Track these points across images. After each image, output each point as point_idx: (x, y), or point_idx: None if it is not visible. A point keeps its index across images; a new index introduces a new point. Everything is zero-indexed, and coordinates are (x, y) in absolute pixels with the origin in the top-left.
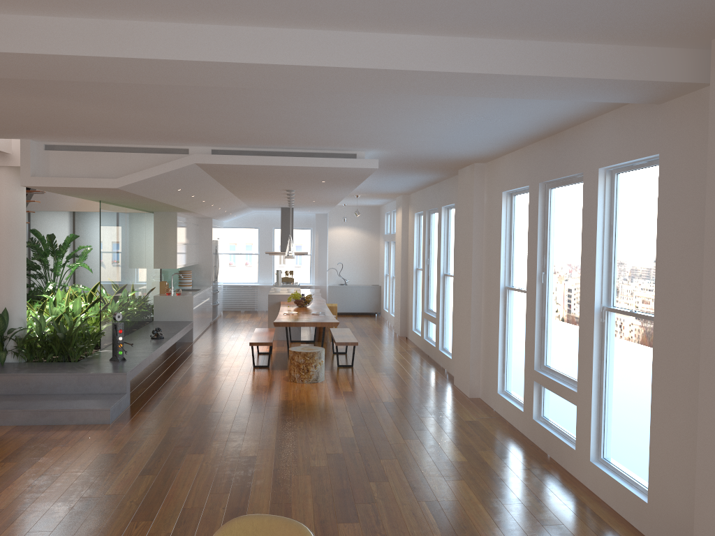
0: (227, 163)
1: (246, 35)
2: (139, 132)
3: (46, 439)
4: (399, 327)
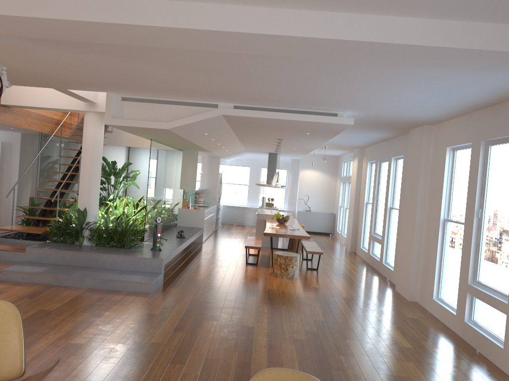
0: (244, 115)
1: (287, 15)
2: (187, 90)
3: (108, 299)
4: (349, 245)
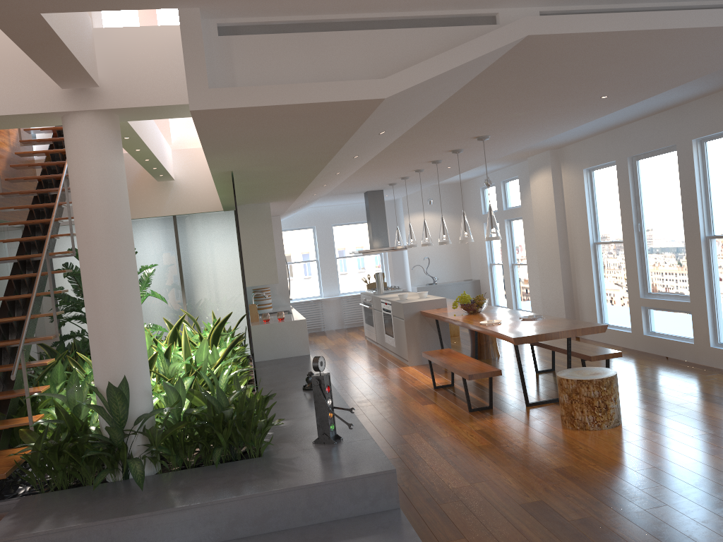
0: (586, 31)
1: None
2: None
3: None
4: None
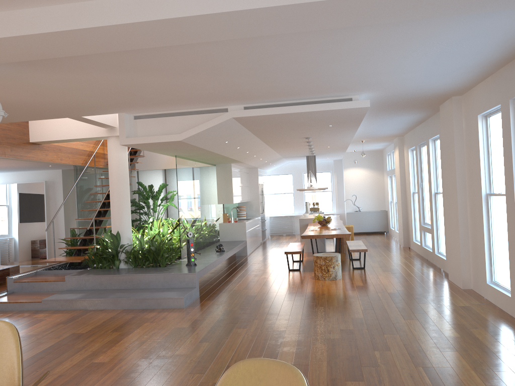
0: (254, 115)
1: None
2: (190, 97)
3: (141, 318)
4: (402, 240)
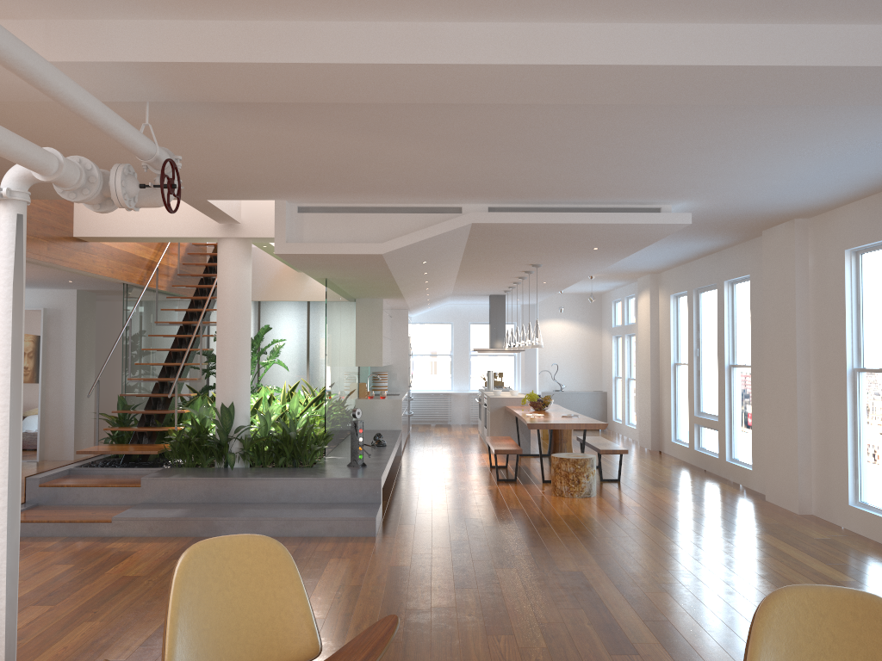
0: (510, 222)
1: (689, 33)
2: (423, 185)
3: (314, 550)
4: (648, 439)
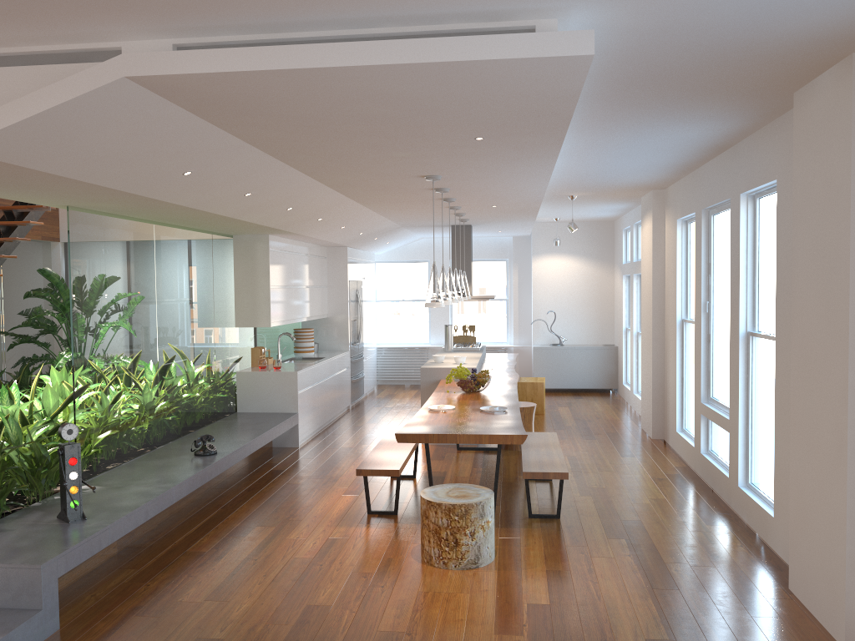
0: (200, 71)
1: None
2: None
3: None
4: (650, 423)
